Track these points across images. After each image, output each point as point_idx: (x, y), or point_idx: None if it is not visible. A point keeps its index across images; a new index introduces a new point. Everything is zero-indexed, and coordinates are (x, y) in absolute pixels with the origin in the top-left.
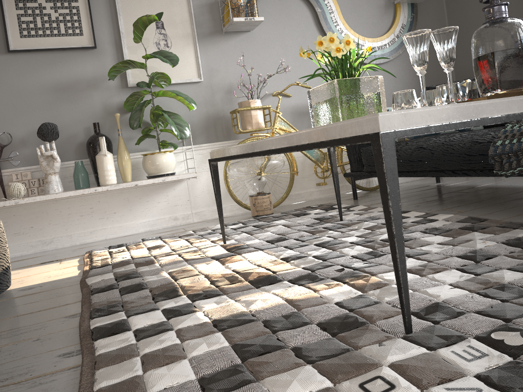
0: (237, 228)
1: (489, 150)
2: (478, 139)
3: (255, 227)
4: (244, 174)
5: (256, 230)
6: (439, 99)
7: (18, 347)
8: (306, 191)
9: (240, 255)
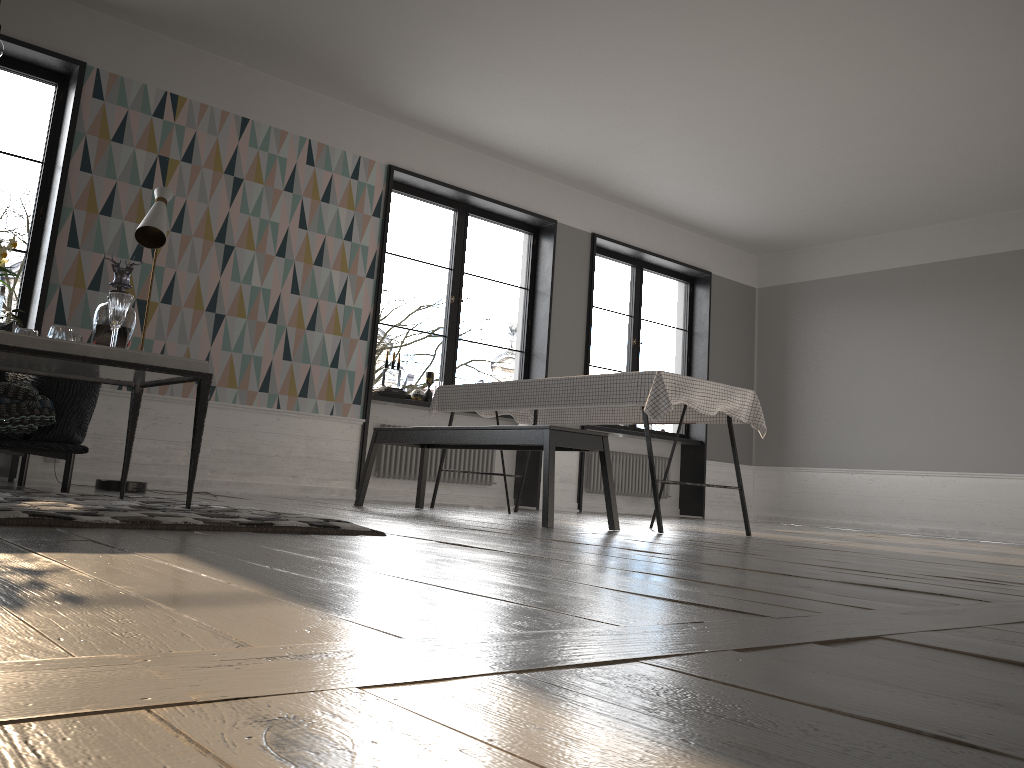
0: None
1: None
2: None
3: None
4: None
5: None
6: None
7: (13, 532)
8: None
9: None
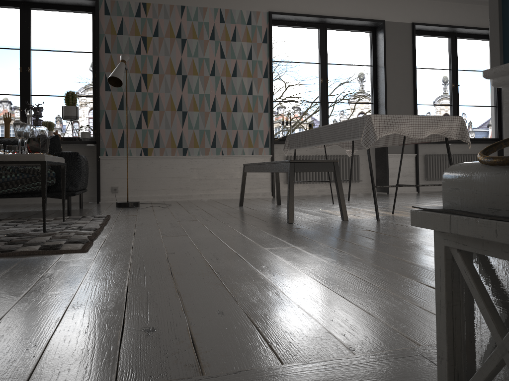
0: None
1: None
2: None
3: None
4: None
5: None
6: (10, 151)
7: None
8: None
9: None
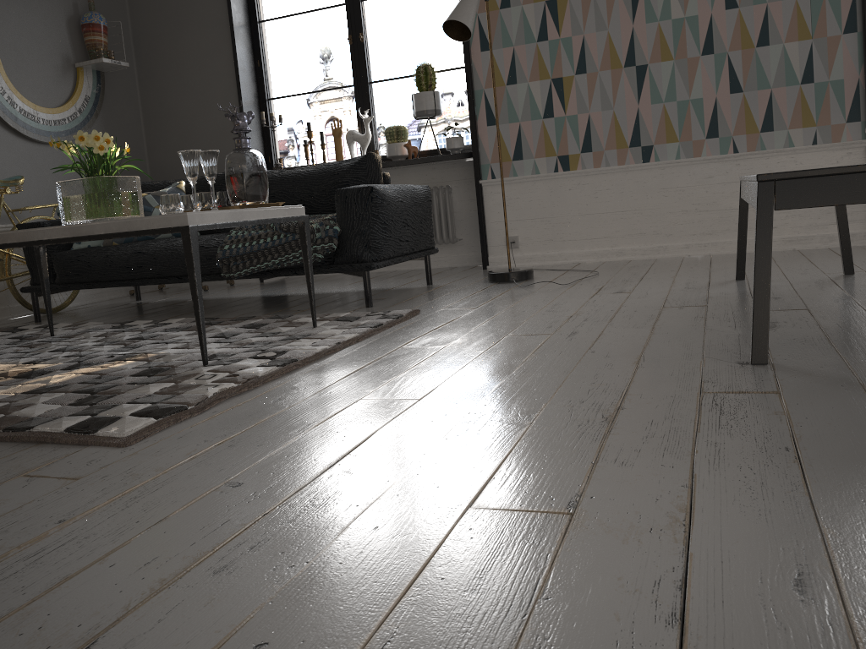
0: None
1: (216, 254)
2: (204, 244)
3: None
4: None
5: None
6: (199, 204)
7: None
8: None
9: None
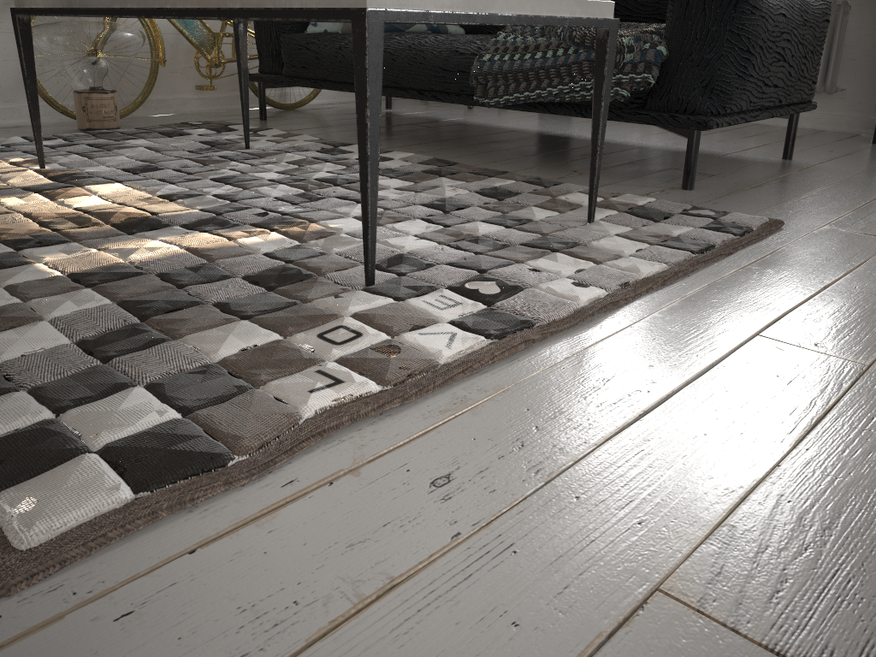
0: (56, 147)
1: (472, 66)
2: (459, 48)
3: (93, 147)
4: (67, 50)
5: (98, 152)
6: None
7: None
8: (177, 97)
9: (82, 188)
